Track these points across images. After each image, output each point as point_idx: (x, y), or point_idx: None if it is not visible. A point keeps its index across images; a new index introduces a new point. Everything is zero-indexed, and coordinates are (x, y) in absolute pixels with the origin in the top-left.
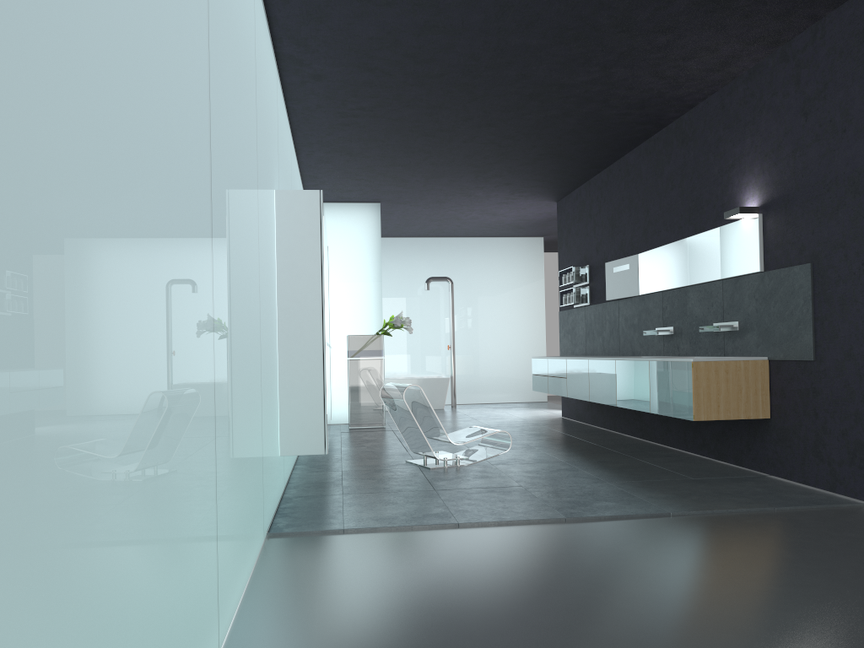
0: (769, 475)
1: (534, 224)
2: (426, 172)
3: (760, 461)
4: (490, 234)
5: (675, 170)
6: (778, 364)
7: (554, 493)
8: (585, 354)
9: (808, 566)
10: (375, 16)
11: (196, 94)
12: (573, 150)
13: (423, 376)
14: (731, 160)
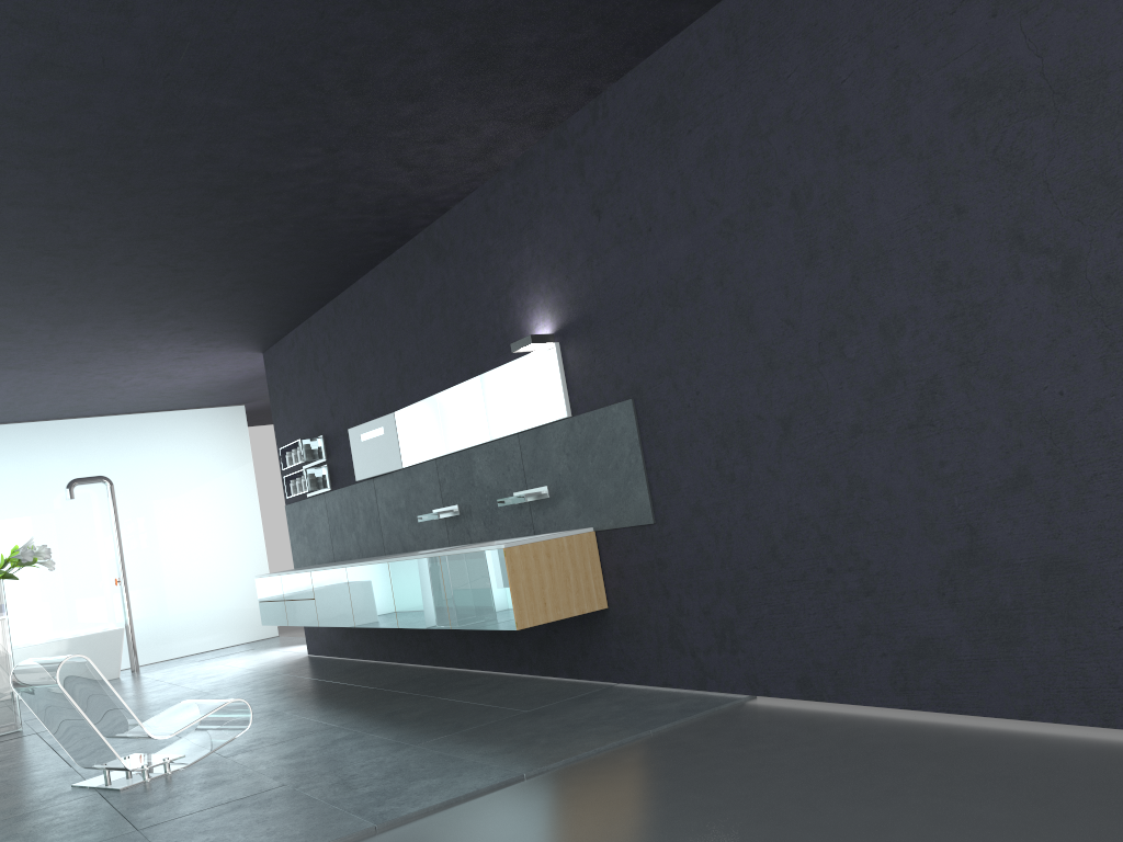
0: (618, 683)
1: (231, 386)
2: (54, 315)
3: (603, 666)
4: (165, 407)
5: (432, 296)
6: (608, 534)
7: (342, 784)
8: (334, 560)
9: (741, 812)
10: None
11: None
12: (285, 275)
13: (79, 633)
14: (509, 277)
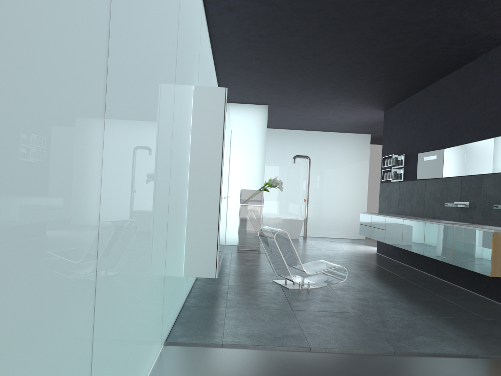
0: None
1: (366, 125)
2: (300, 85)
3: None
4: (336, 130)
5: (480, 91)
6: None
7: (381, 322)
8: (397, 214)
9: None
10: None
11: None
12: (403, 74)
13: (287, 217)
14: None
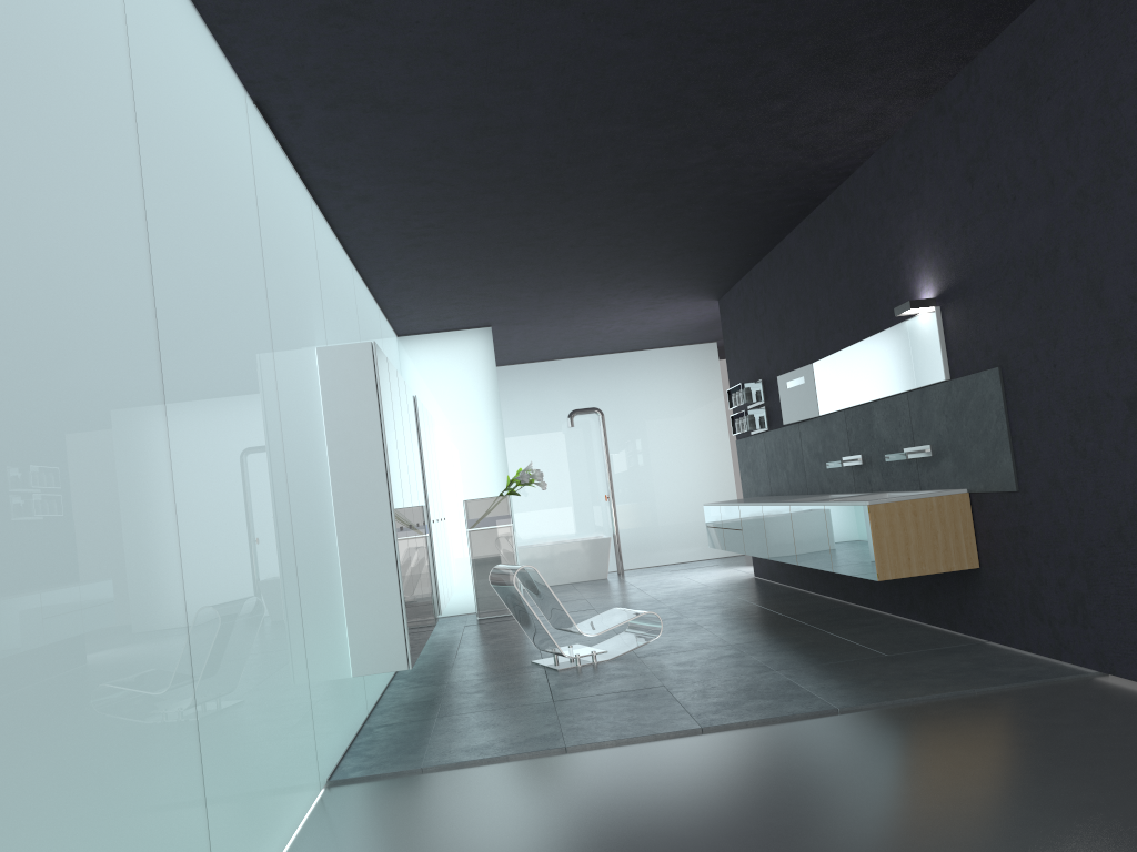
0: (988, 641)
1: (698, 328)
2: (537, 286)
3: (976, 623)
4: (646, 346)
5: (840, 255)
6: (980, 497)
7: (702, 692)
8: (771, 494)
9: (983, 771)
10: (411, 126)
11: (122, 298)
12: (715, 240)
13: (579, 538)
14: (899, 240)
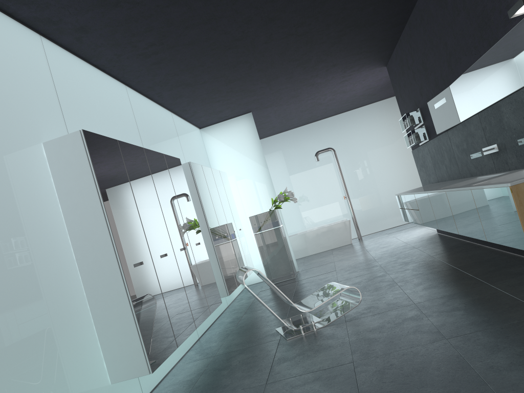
0: None
1: (381, 88)
2: (261, 78)
3: None
4: (354, 107)
5: None
6: None
7: (380, 373)
8: (438, 181)
9: None
10: None
11: None
12: (365, 16)
13: (333, 222)
14: None
